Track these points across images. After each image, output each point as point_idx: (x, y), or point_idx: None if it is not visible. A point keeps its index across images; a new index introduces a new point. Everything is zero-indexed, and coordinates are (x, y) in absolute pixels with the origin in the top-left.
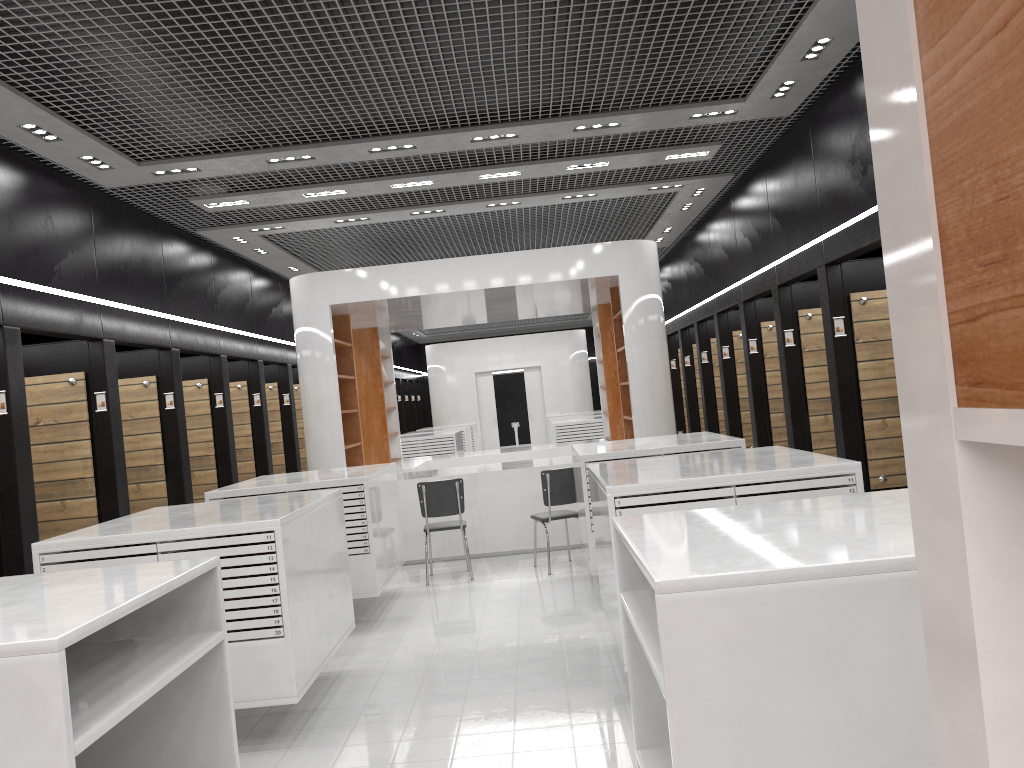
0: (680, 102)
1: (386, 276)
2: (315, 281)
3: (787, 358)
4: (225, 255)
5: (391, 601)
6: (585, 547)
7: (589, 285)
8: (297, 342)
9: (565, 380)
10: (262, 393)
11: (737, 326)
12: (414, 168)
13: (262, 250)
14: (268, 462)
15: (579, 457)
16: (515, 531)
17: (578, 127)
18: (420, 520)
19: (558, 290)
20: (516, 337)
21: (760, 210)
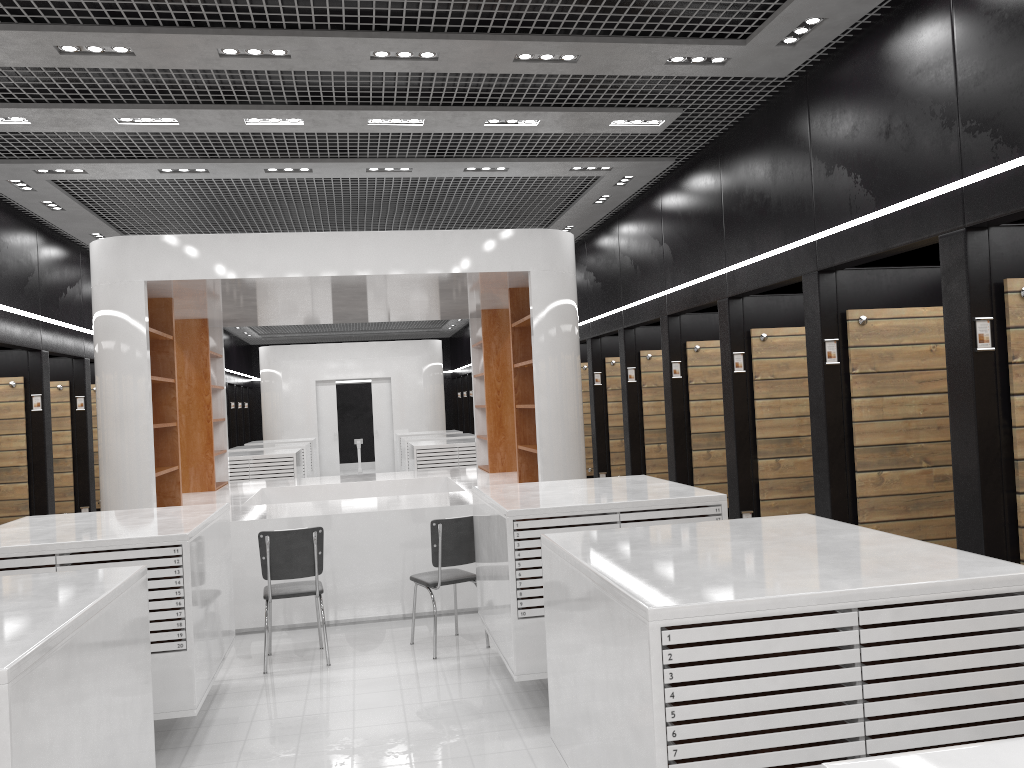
0: (664, 34)
1: (227, 248)
2: (126, 247)
3: (735, 387)
4: (0, 206)
5: (213, 704)
6: (496, 632)
7: (488, 282)
8: (96, 329)
9: (417, 394)
10: (45, 394)
11: (645, 345)
12: (281, 96)
13: (55, 204)
14: (48, 485)
15: (505, 512)
16: (383, 591)
17: (522, 55)
18: (256, 575)
19: (448, 286)
20: (365, 344)
21: (707, 205)
